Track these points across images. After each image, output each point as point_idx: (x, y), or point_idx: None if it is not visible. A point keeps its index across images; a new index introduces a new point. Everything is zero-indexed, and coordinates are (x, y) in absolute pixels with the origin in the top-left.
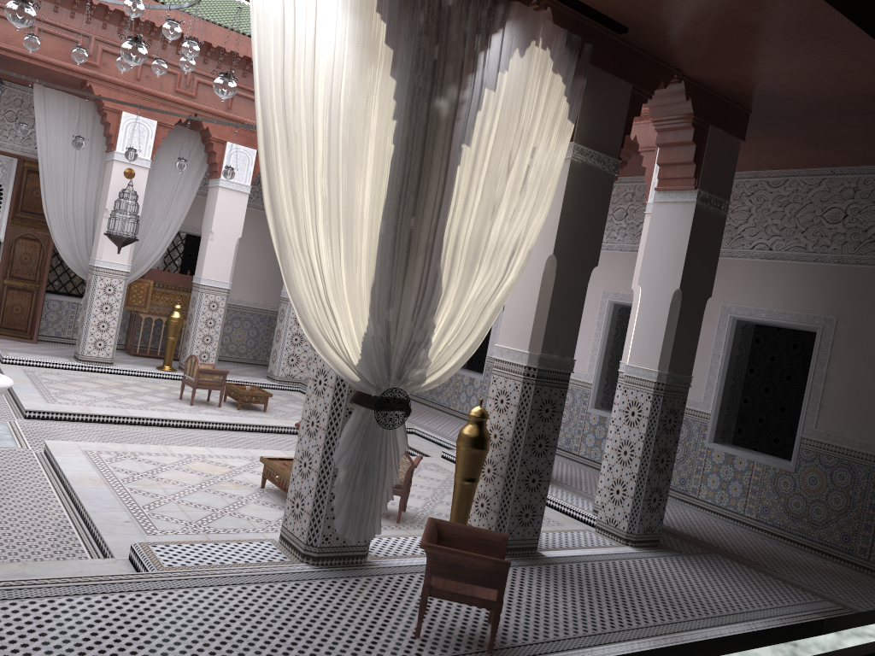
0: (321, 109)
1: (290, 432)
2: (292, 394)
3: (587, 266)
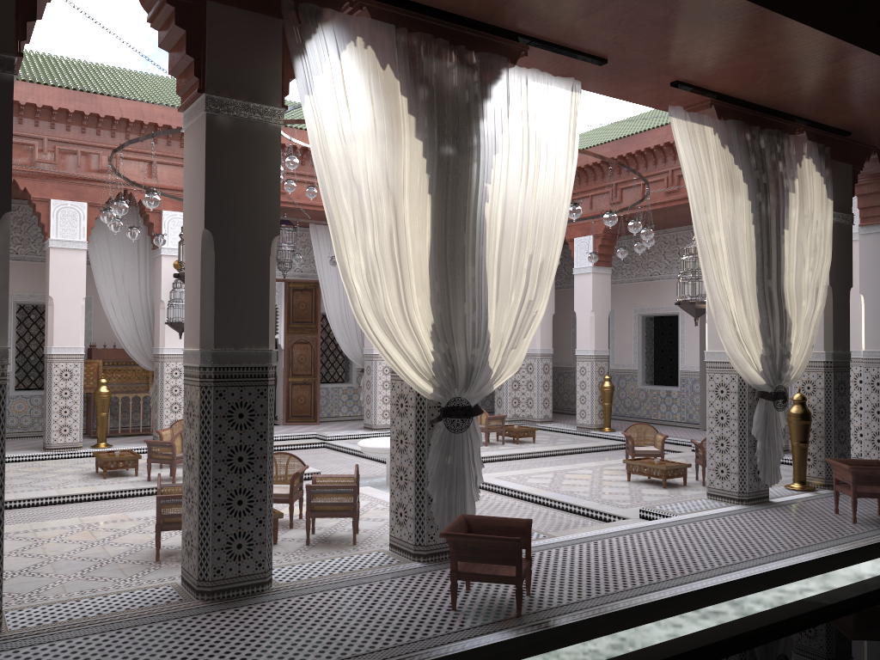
0: (721, 228)
1: (568, 453)
2: None
3: (847, 288)
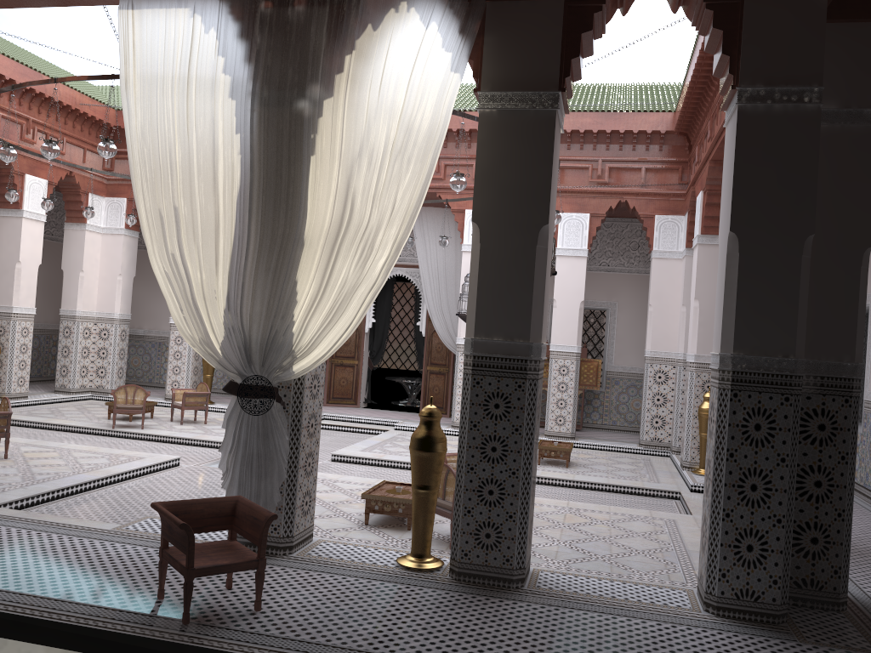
0: (176, 145)
1: (566, 485)
2: (653, 458)
3: (530, 226)
